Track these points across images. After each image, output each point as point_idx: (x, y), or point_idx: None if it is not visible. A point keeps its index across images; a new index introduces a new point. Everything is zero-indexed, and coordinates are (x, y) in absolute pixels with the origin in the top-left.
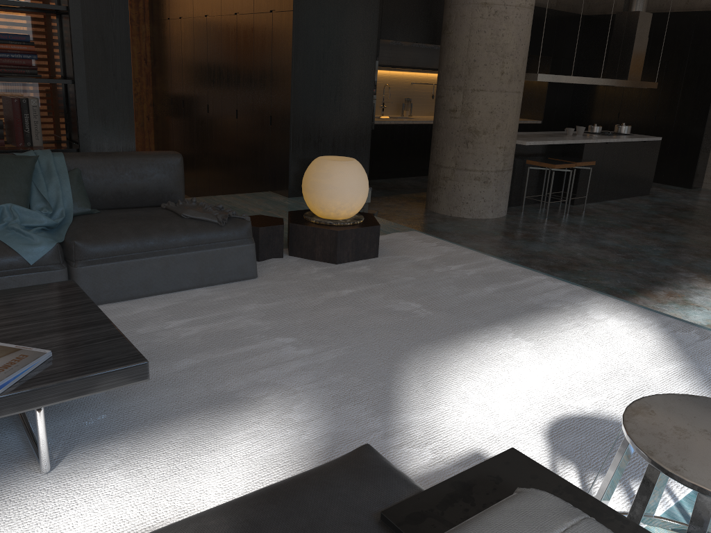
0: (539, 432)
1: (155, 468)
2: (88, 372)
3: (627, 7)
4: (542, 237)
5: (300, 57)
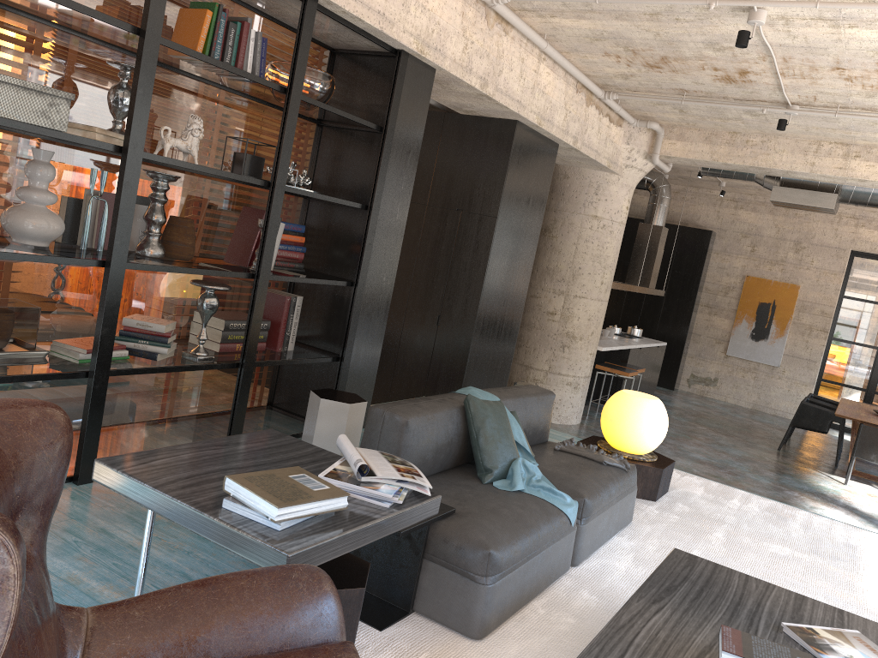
0: None
1: None
2: None
3: (650, 220)
4: None
5: (492, 263)
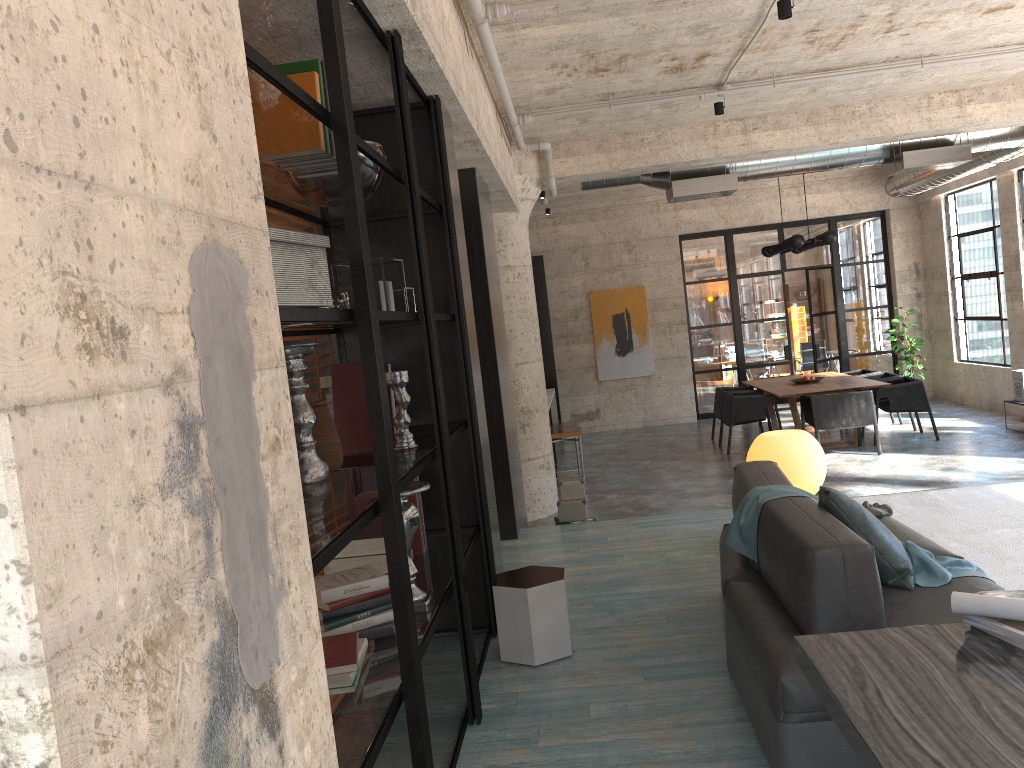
0: None
1: None
2: None
3: None
4: (651, 505)
5: (497, 349)
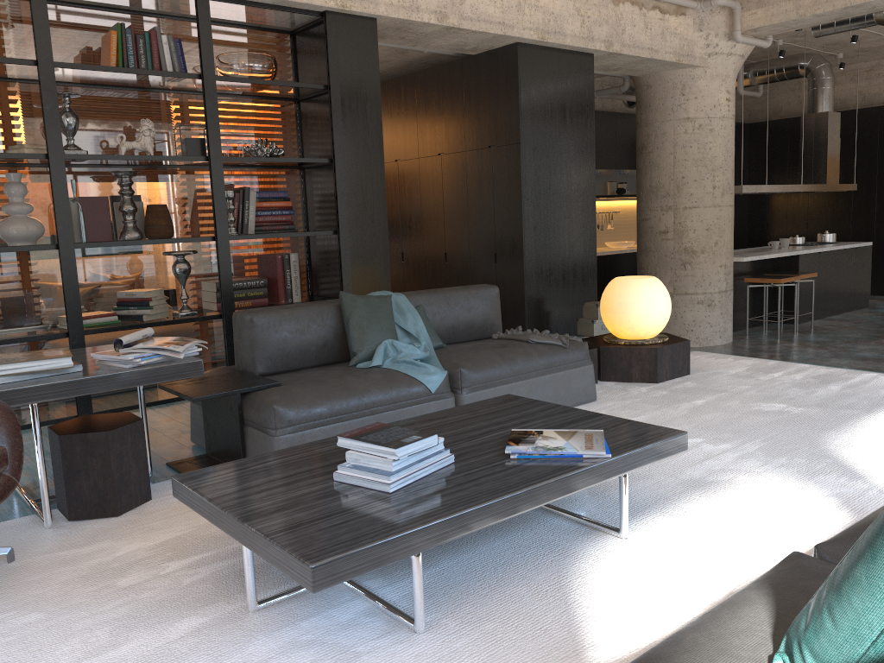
0: None
1: (712, 528)
2: (652, 441)
3: (812, 109)
4: (792, 356)
5: (529, 189)
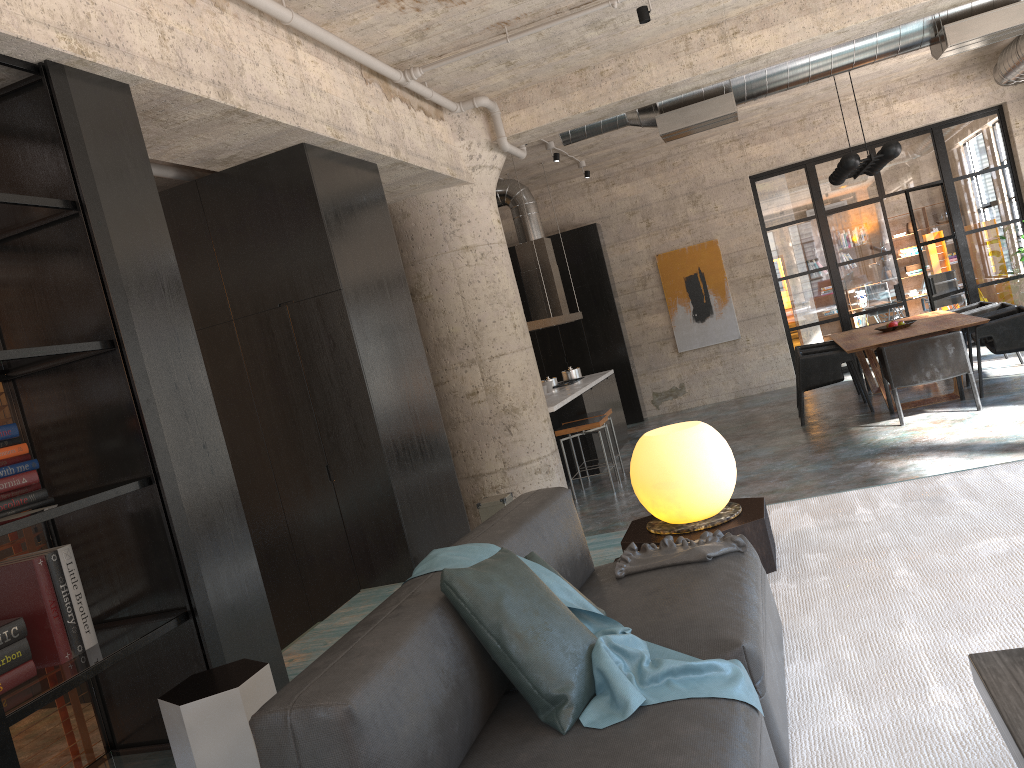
0: None
1: None
2: None
3: (526, 237)
4: None
5: (366, 355)
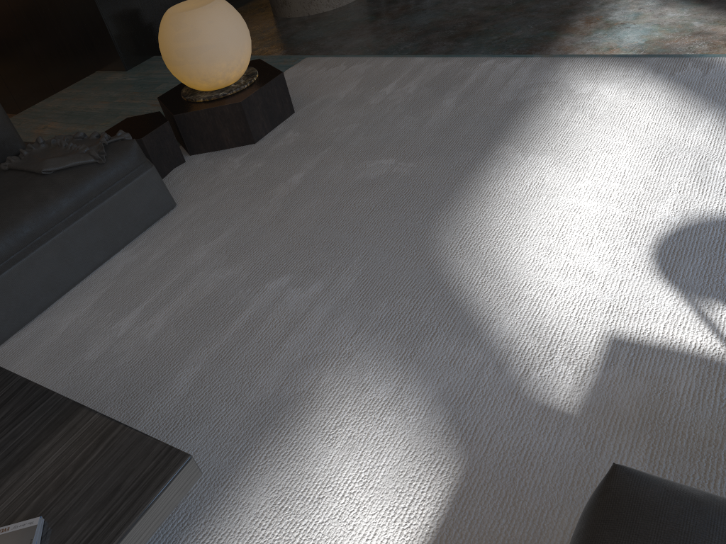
0: (651, 274)
1: None
2: (122, 524)
3: None
4: (421, 4)
5: None
